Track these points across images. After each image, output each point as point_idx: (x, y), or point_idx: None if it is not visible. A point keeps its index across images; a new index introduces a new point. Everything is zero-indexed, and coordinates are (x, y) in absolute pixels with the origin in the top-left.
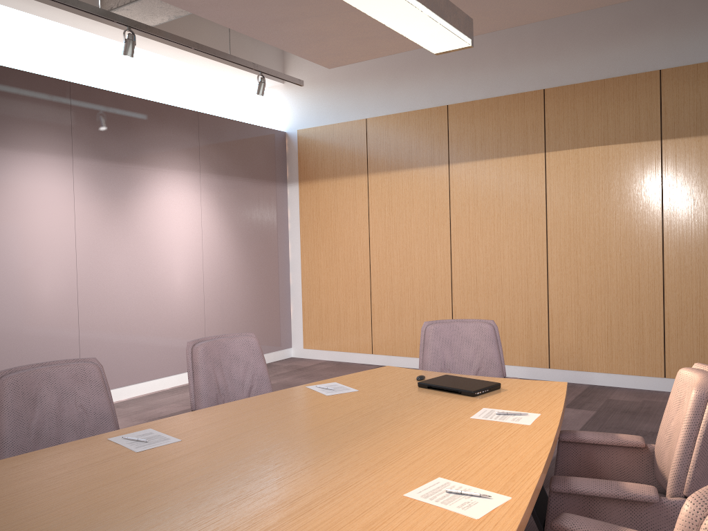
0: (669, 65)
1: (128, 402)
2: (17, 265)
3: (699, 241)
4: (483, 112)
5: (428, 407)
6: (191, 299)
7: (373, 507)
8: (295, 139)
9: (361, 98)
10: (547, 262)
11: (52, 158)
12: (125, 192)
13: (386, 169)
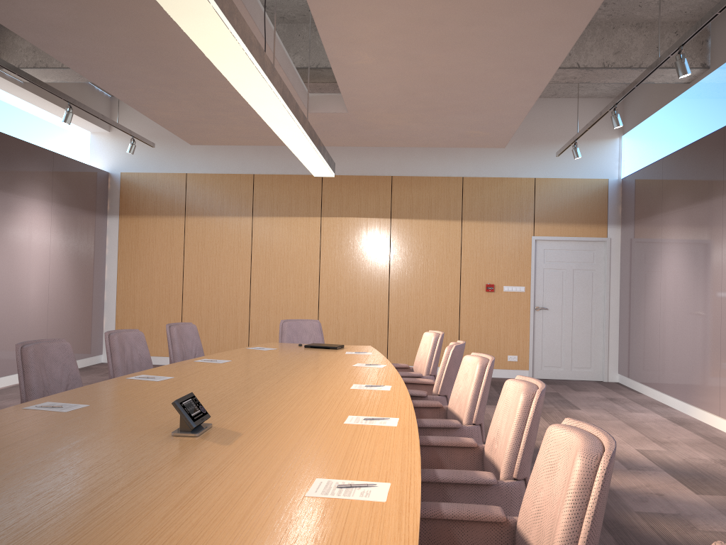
0: (397, 174)
1: None
2: None
3: (408, 281)
4: (280, 183)
5: (322, 352)
6: (40, 308)
7: (346, 367)
8: (118, 179)
9: (183, 157)
10: (319, 290)
11: None
12: (3, 215)
13: (201, 214)
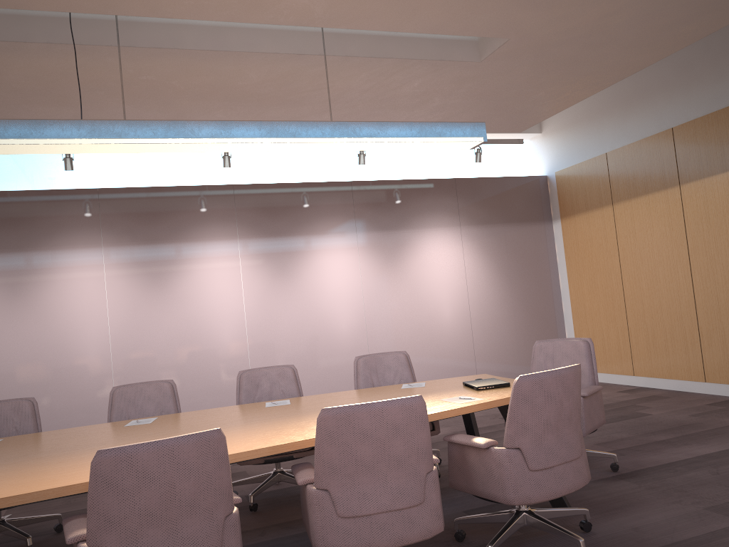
0: None
1: None
2: (324, 311)
3: None
4: (704, 128)
5: (435, 395)
6: (460, 329)
7: (300, 426)
8: (554, 180)
9: (600, 135)
10: None
11: (342, 236)
12: (397, 251)
13: (626, 198)
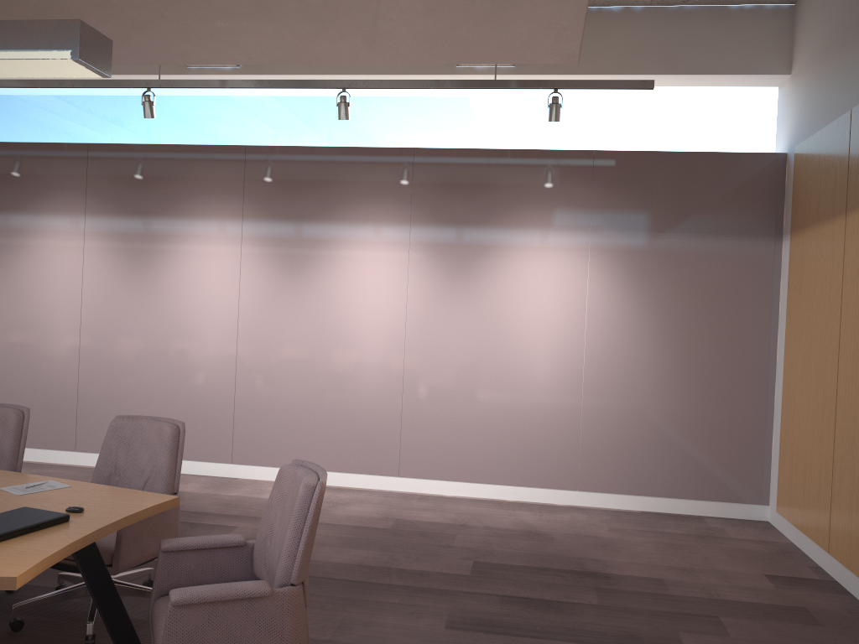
0: None
1: (441, 498)
2: (345, 334)
3: None
4: None
5: None
6: (560, 397)
7: None
8: (792, 163)
9: (849, 73)
10: None
11: (388, 229)
12: (471, 261)
13: None
